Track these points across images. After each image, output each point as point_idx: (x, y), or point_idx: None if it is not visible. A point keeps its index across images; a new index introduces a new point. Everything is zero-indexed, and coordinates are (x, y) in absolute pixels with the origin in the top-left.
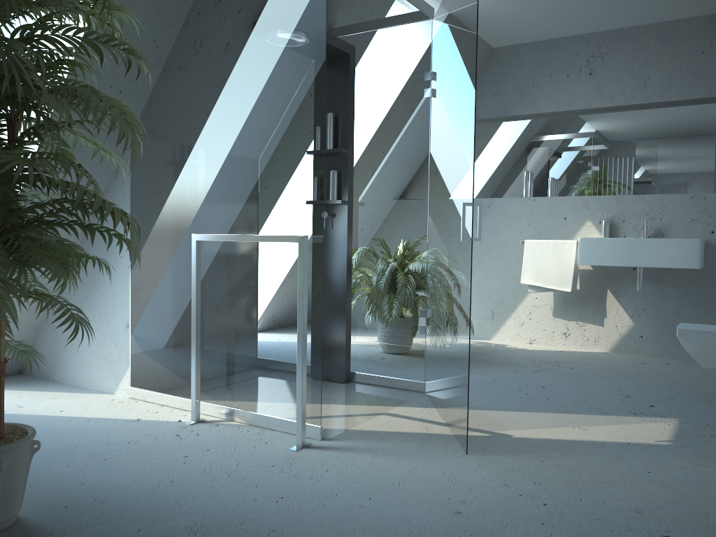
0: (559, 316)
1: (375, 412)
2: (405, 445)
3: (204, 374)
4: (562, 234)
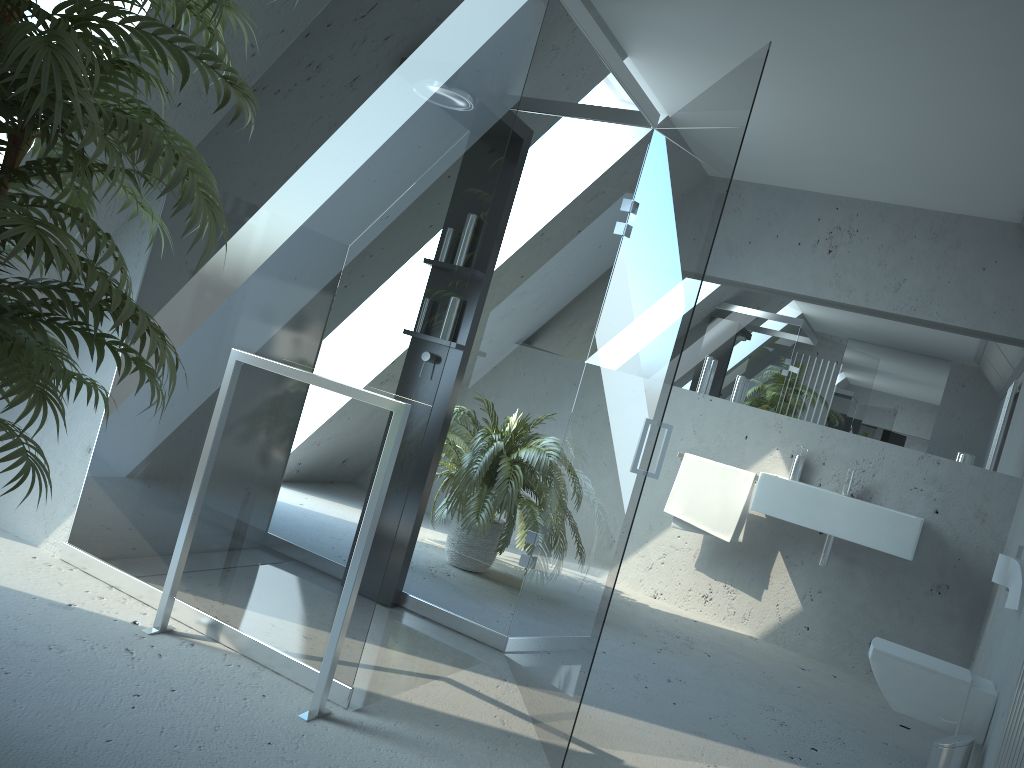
0: (704, 570)
1: (430, 672)
2: (469, 746)
3: (191, 558)
4: (736, 458)
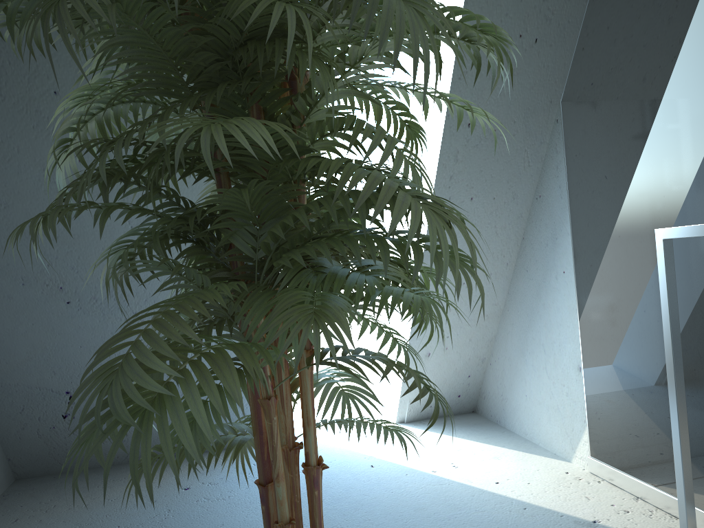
0: None
1: None
2: None
3: (701, 464)
4: None
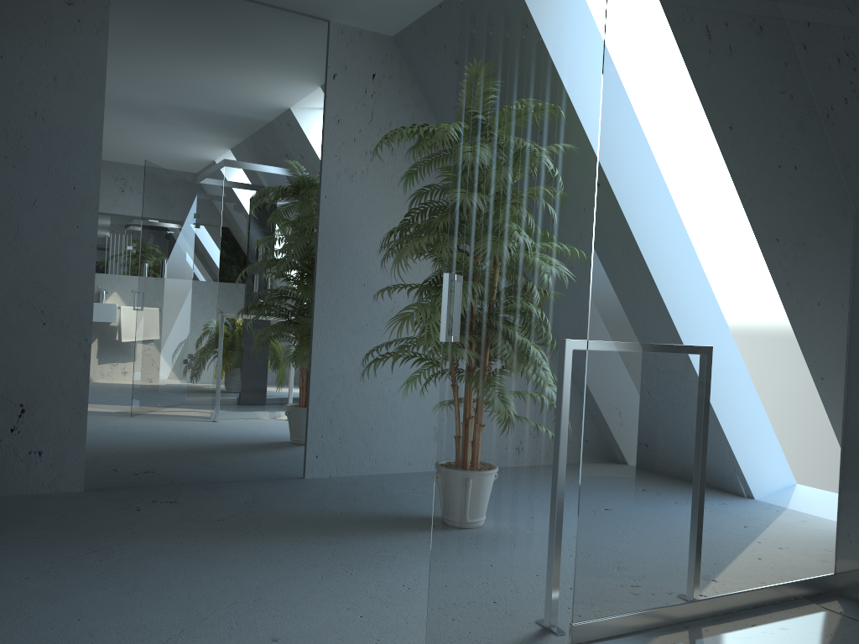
0: None
1: None
2: None
3: None
4: None
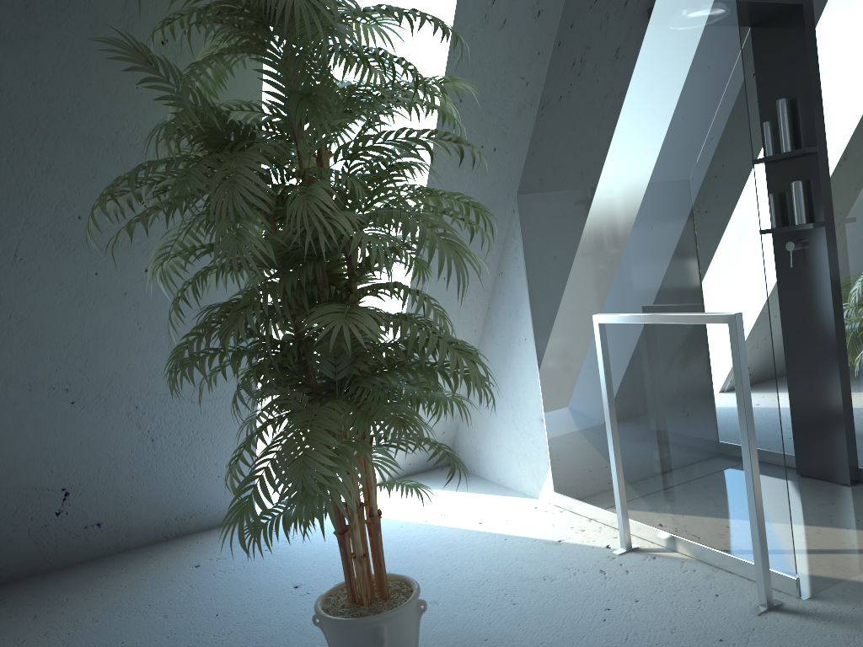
0: None
1: None
2: None
3: (633, 487)
4: None
